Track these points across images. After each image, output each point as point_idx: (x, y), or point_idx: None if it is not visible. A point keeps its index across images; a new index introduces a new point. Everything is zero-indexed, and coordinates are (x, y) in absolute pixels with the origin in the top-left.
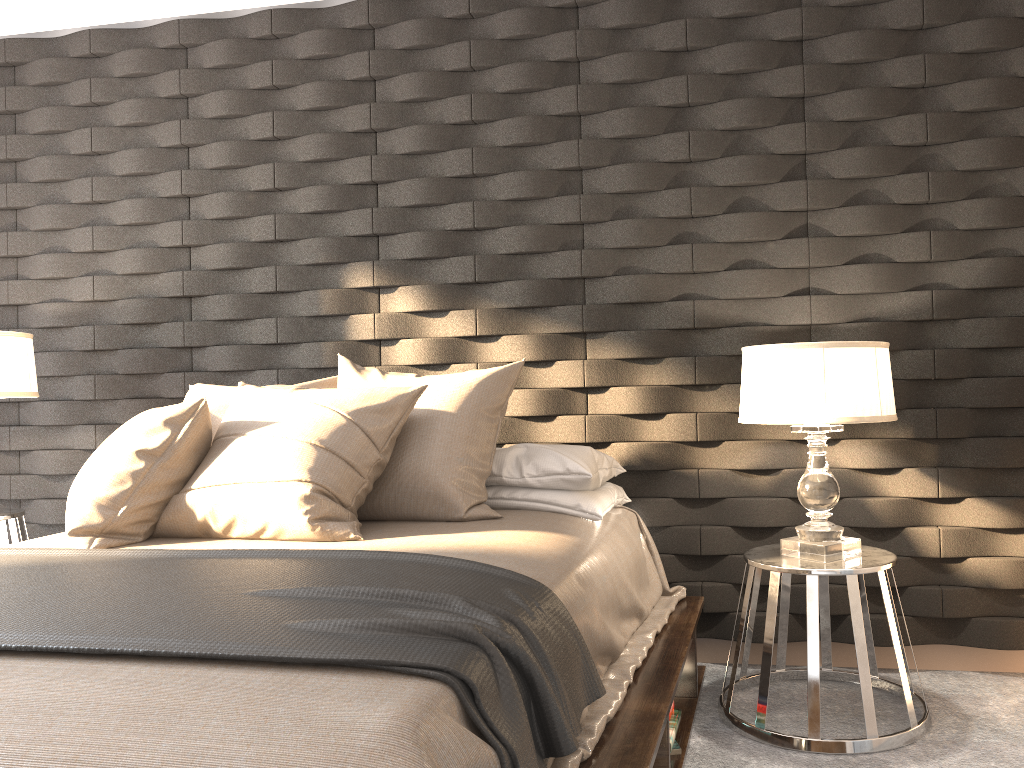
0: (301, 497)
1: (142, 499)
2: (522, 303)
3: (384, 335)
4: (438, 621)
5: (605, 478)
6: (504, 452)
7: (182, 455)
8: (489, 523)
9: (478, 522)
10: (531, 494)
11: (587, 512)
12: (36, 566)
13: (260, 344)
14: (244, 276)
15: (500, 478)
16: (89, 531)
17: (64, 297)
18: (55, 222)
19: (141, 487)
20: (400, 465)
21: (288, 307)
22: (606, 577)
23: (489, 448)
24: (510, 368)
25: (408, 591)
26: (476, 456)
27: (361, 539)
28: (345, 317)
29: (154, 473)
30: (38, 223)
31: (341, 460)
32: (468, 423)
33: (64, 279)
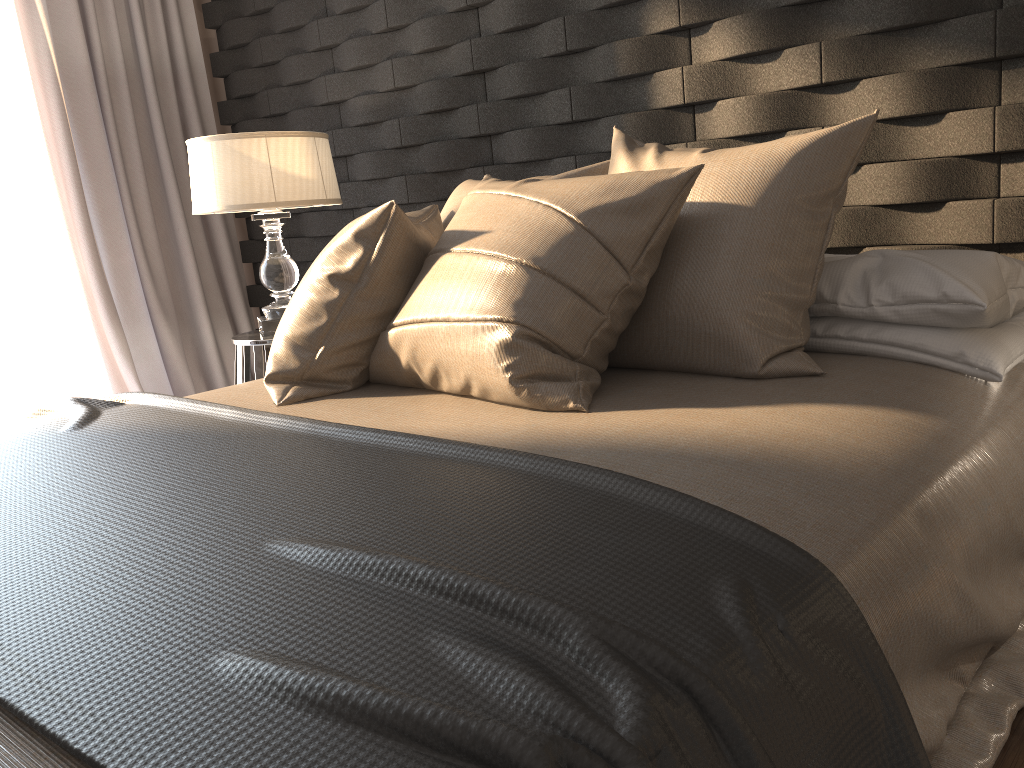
0: (501, 346)
1: (342, 338)
2: (892, 22)
3: (696, 97)
4: (465, 722)
5: (1021, 303)
6: (844, 265)
7: (382, 280)
8: (796, 386)
9: (781, 382)
10: (883, 333)
11: (976, 367)
12: (170, 435)
13: (556, 125)
14: (533, 37)
15: (834, 307)
16: (287, 377)
17: (372, 88)
18: (352, 0)
19: (338, 323)
20: (668, 291)
21: (583, 72)
22: (990, 502)
23: (810, 262)
24: (850, 128)
25: (492, 592)
26: (786, 276)
27: (584, 411)
28: (648, 77)
29: (351, 305)
30: (339, 4)
31: (564, 288)
32: (773, 223)
33: (370, 67)
